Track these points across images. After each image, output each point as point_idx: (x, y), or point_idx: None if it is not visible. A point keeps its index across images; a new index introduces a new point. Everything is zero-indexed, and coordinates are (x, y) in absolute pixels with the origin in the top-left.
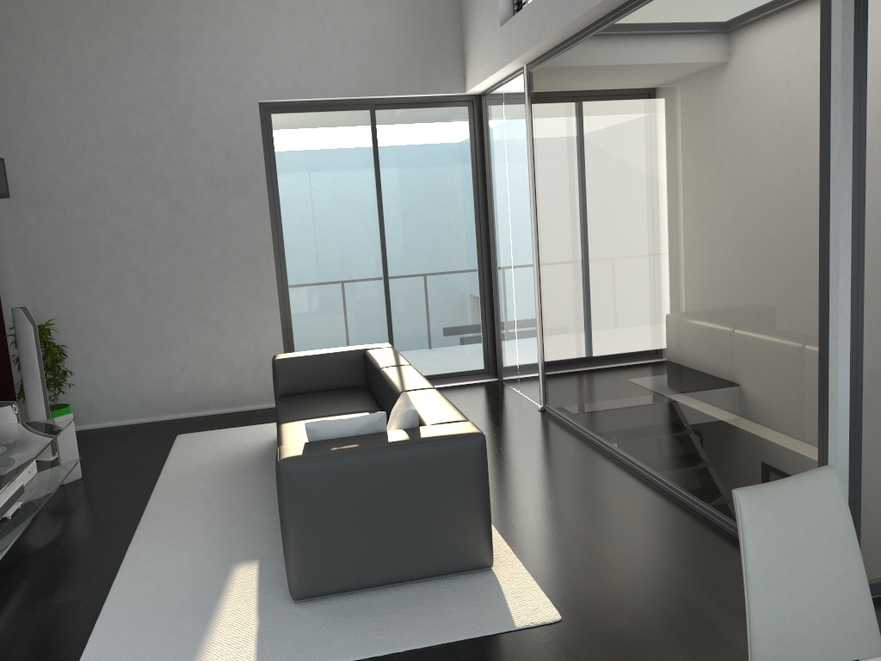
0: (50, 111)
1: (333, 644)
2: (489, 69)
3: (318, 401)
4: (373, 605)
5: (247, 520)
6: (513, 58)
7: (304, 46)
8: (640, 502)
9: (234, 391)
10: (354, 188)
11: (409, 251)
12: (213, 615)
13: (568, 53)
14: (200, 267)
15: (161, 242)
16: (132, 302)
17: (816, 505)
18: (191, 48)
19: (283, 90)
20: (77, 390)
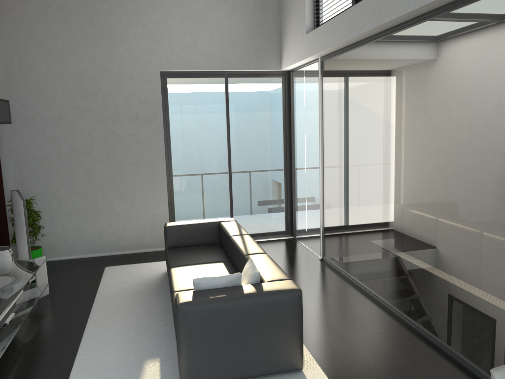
0: (37, 72)
1: None
2: (297, 58)
3: (192, 253)
4: None
5: (151, 329)
6: (313, 53)
7: (188, 39)
8: (387, 326)
9: (138, 240)
10: (214, 123)
11: (244, 161)
12: None
13: (348, 54)
14: (121, 166)
15: (99, 151)
16: (80, 186)
17: None
18: (121, 38)
19: (174, 65)
20: (46, 237)
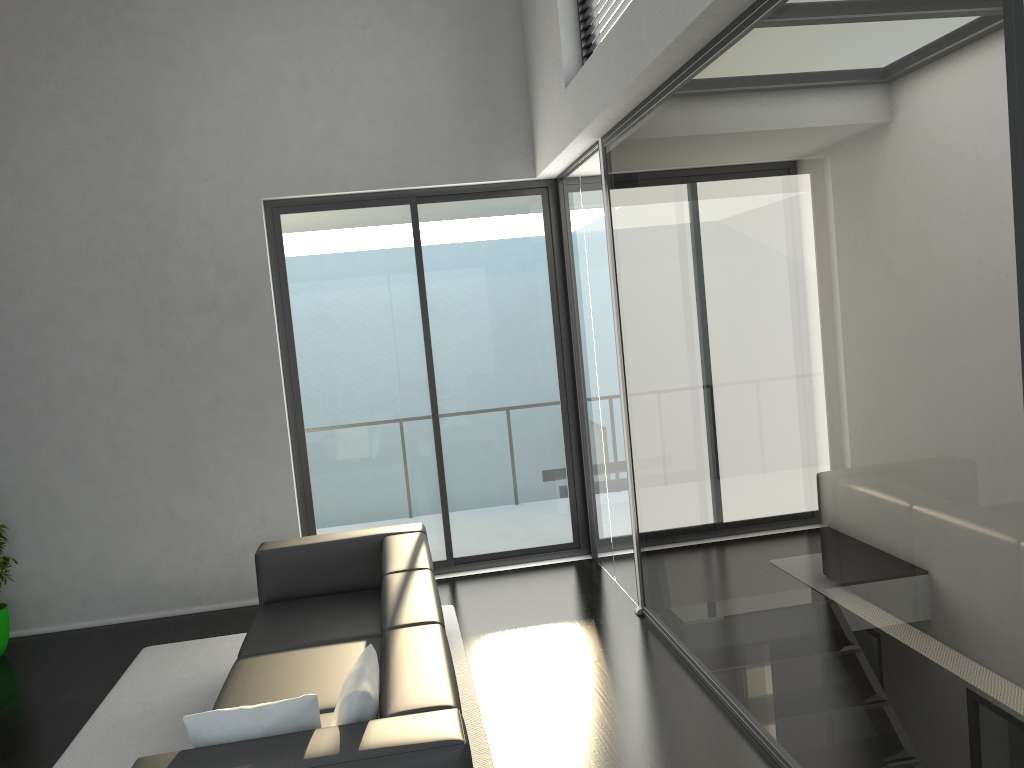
0: None
1: None
2: (557, 145)
3: (308, 615)
4: None
5: None
6: (579, 129)
7: (321, 125)
8: None
9: (233, 579)
10: (392, 306)
11: (466, 387)
12: None
13: (646, 120)
14: (186, 416)
15: (135, 385)
16: (98, 464)
17: None
18: (173, 135)
19: (293, 184)
20: (26, 581)
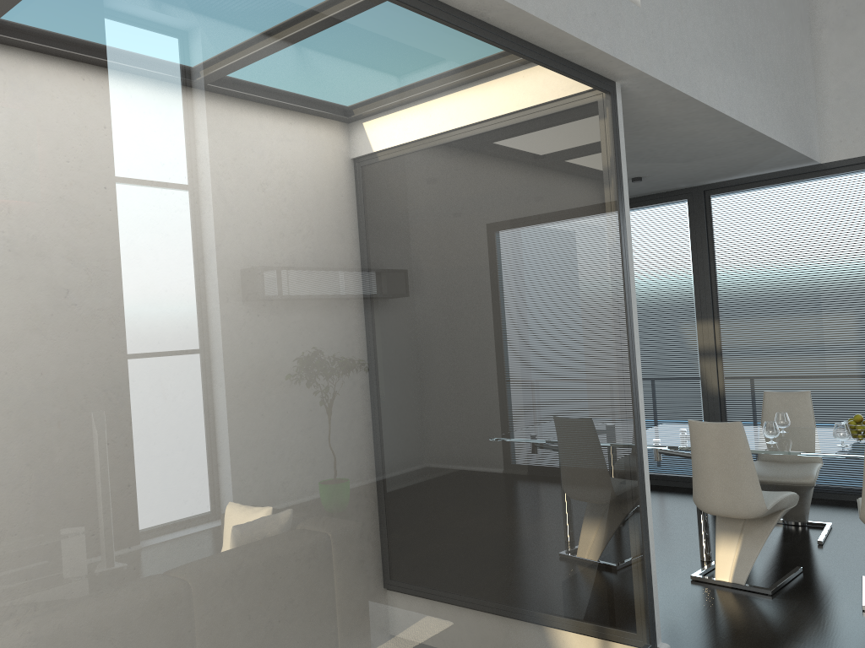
0: None
1: None
2: None
3: None
4: None
5: None
6: None
7: None
8: None
9: None
10: None
11: None
12: None
13: None
14: None
15: None
16: None
17: None
18: None
19: None
20: None
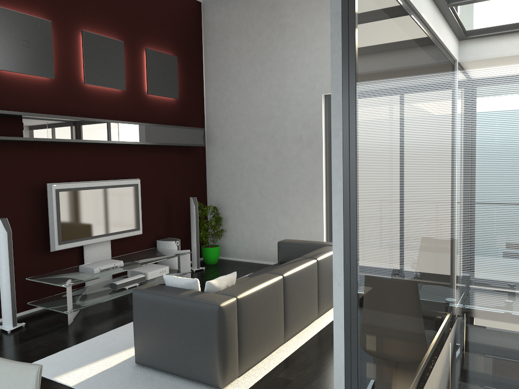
0: (231, 105)
1: (111, 388)
2: None
3: None
4: (152, 380)
5: None
6: None
7: None
8: None
9: None
10: None
11: None
12: (110, 355)
13: None
14: (286, 185)
15: (270, 170)
16: (255, 200)
17: (13, 384)
18: (291, 68)
19: None
20: (230, 240)
